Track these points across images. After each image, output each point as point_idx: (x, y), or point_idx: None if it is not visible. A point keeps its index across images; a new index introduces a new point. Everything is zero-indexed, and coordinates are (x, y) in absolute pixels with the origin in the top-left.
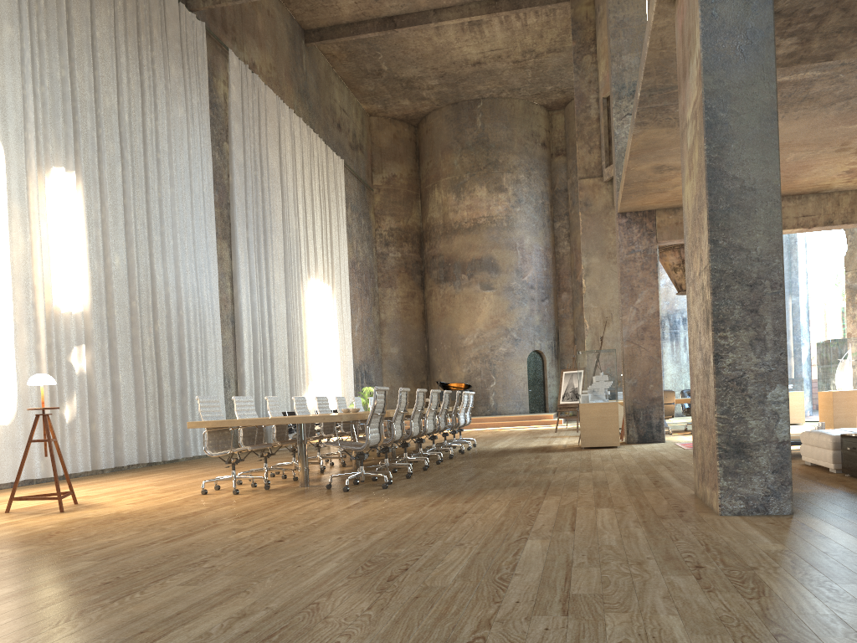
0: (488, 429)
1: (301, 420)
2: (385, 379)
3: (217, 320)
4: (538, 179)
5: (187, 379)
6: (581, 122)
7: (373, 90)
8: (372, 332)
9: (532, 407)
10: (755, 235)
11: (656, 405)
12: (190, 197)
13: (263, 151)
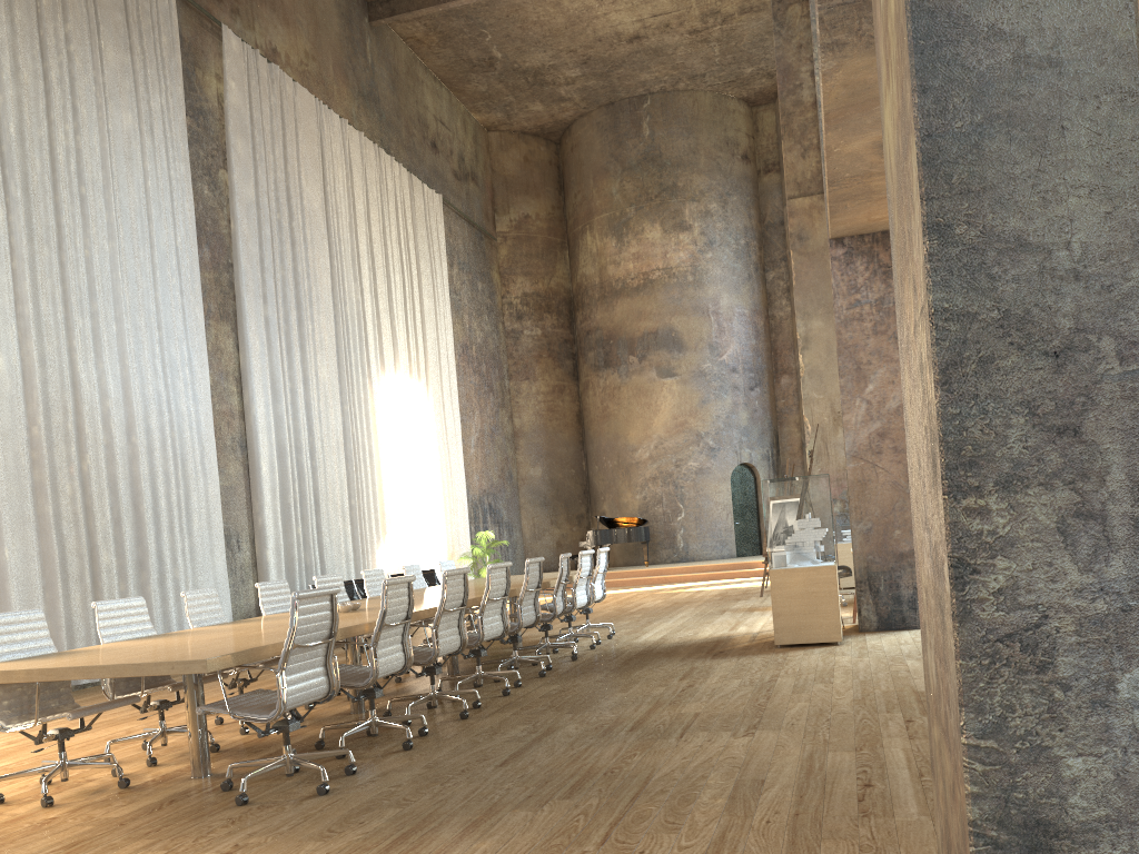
0: (668, 586)
1: (132, 671)
2: (524, 514)
3: (209, 446)
4: (738, 209)
5: (149, 545)
6: (788, 110)
7: (486, 91)
8: (501, 447)
9: (741, 547)
10: (1065, 202)
11: (907, 565)
12: (150, 255)
13: (292, 183)
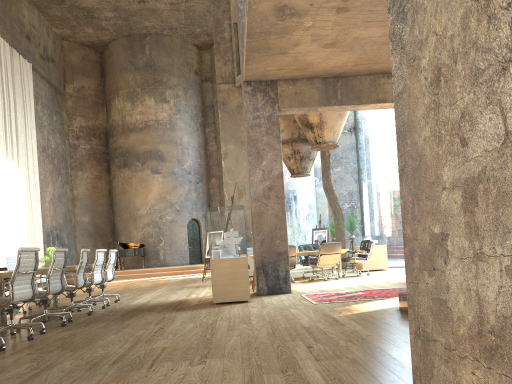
0: (155, 278)
1: None
2: (78, 241)
3: None
4: (192, 96)
5: None
6: (218, 41)
7: (61, 16)
8: (65, 204)
9: (192, 260)
10: None
11: (283, 259)
12: None
13: None
